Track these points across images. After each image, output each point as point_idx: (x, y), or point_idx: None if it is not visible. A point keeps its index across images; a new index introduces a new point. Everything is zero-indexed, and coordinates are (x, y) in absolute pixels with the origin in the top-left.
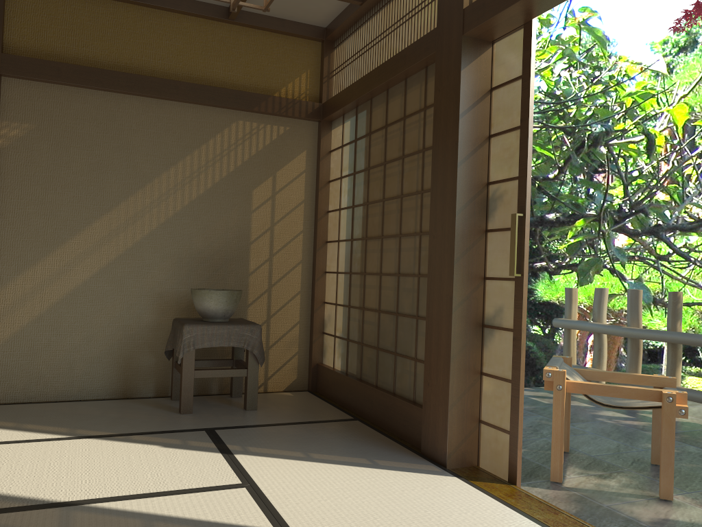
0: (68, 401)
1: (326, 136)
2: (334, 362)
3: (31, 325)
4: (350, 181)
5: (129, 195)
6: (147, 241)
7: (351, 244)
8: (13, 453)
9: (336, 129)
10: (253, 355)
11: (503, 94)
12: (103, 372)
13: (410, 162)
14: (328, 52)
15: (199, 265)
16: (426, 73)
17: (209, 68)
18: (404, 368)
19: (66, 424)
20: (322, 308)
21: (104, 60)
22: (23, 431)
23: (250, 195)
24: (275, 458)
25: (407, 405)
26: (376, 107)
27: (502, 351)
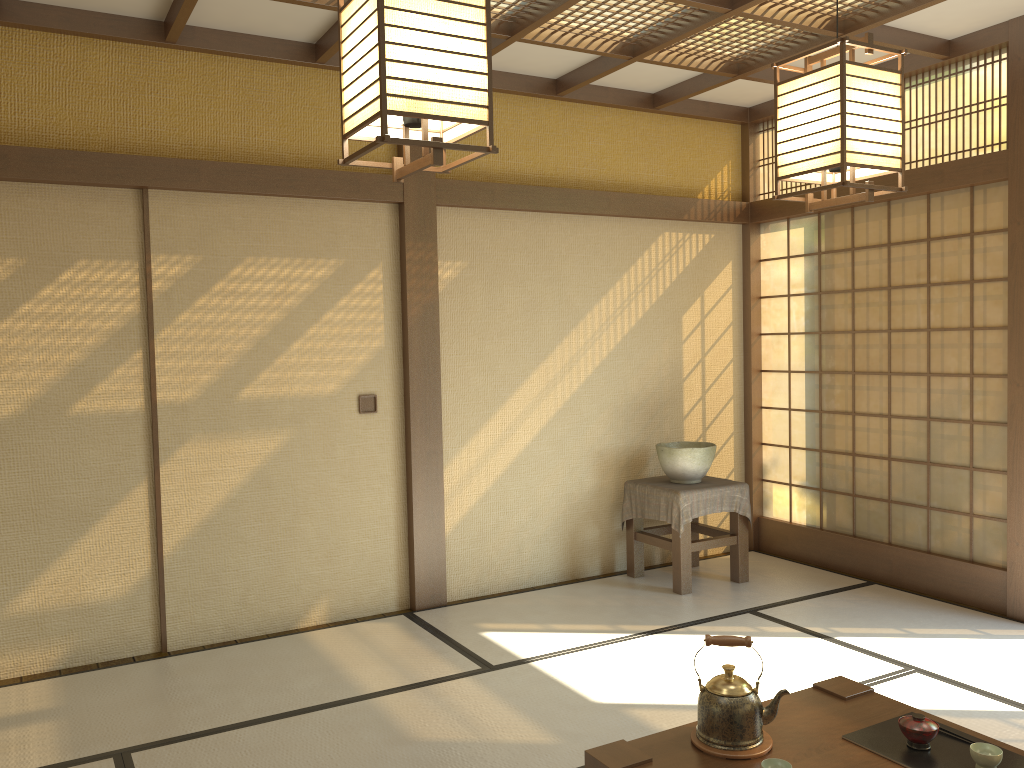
0: (528, 591)
1: (755, 242)
2: (792, 515)
3: (478, 505)
4: (811, 301)
5: (564, 336)
6: (584, 390)
7: (820, 378)
8: (616, 659)
9: (772, 234)
10: (742, 519)
11: None
12: (550, 551)
13: (945, 293)
14: (752, 138)
15: (635, 413)
16: (972, 193)
17: (632, 170)
18: (947, 523)
19: (591, 620)
20: (760, 451)
21: (530, 173)
22: (568, 634)
23: (680, 323)
24: (882, 638)
25: (966, 566)
26: (863, 218)
27: None
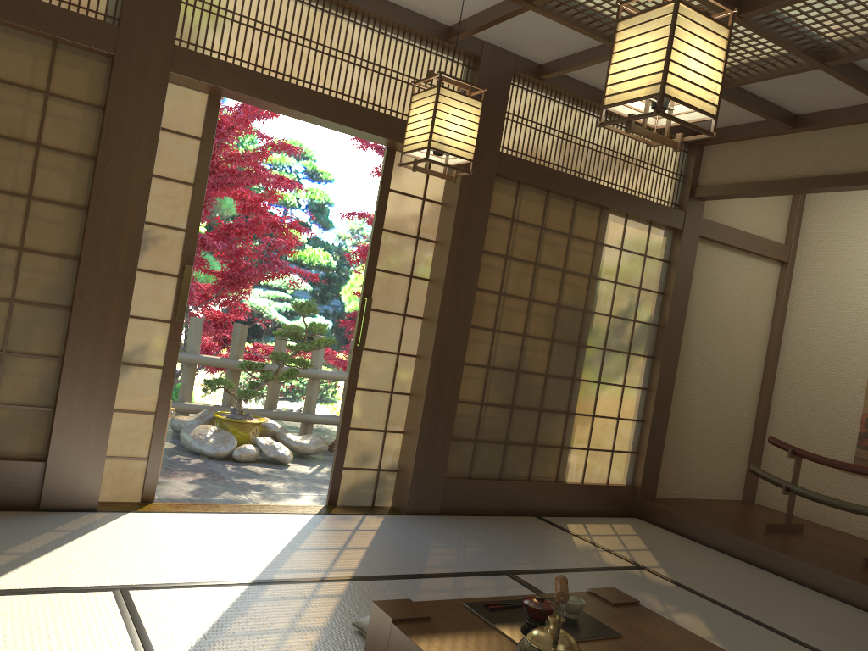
0: None
1: None
2: None
3: None
4: None
5: None
6: None
7: None
8: None
9: None
10: None
11: (171, 141)
12: None
13: (0, 147)
14: None
15: None
16: (56, 49)
17: None
18: None
19: None
20: None
21: None
22: None
23: None
24: (18, 569)
25: None
26: None
27: (142, 387)
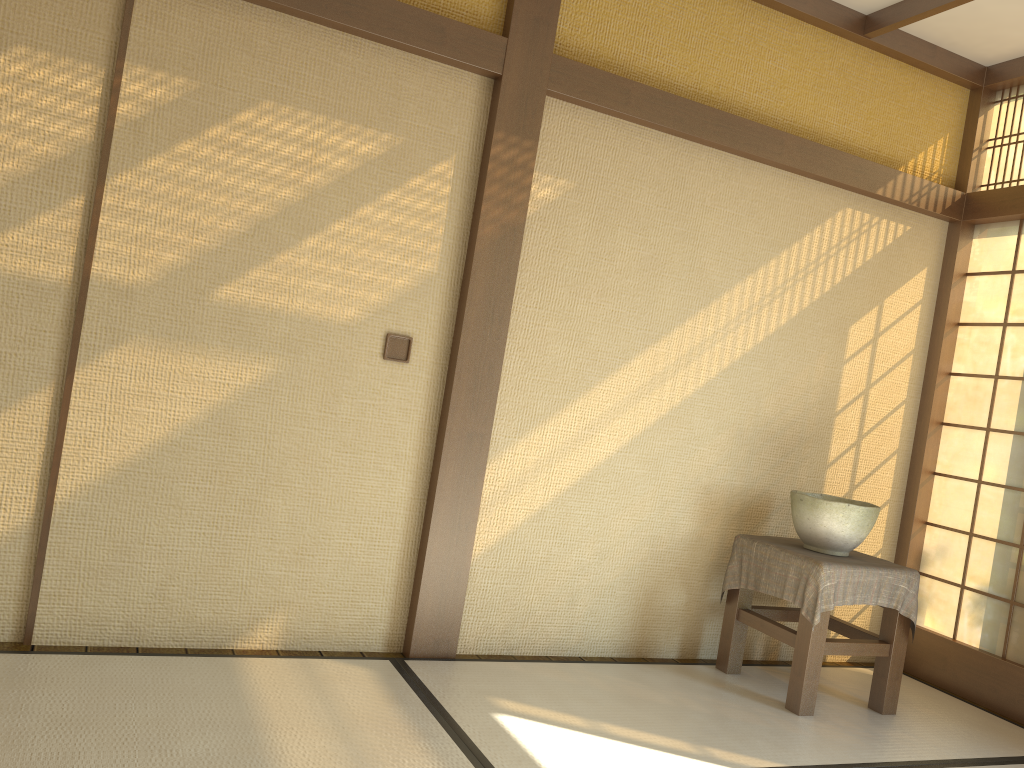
0: (574, 661)
1: (964, 248)
2: (958, 630)
3: (526, 525)
4: None
5: (687, 317)
6: (701, 397)
7: None
8: None
9: (992, 240)
10: (902, 622)
11: None
12: (614, 612)
13: None
14: (984, 108)
15: (764, 444)
16: None
17: (819, 114)
18: None
19: (664, 729)
20: (922, 532)
21: (682, 83)
22: (628, 745)
23: (845, 335)
24: None
25: None
26: None
27: None
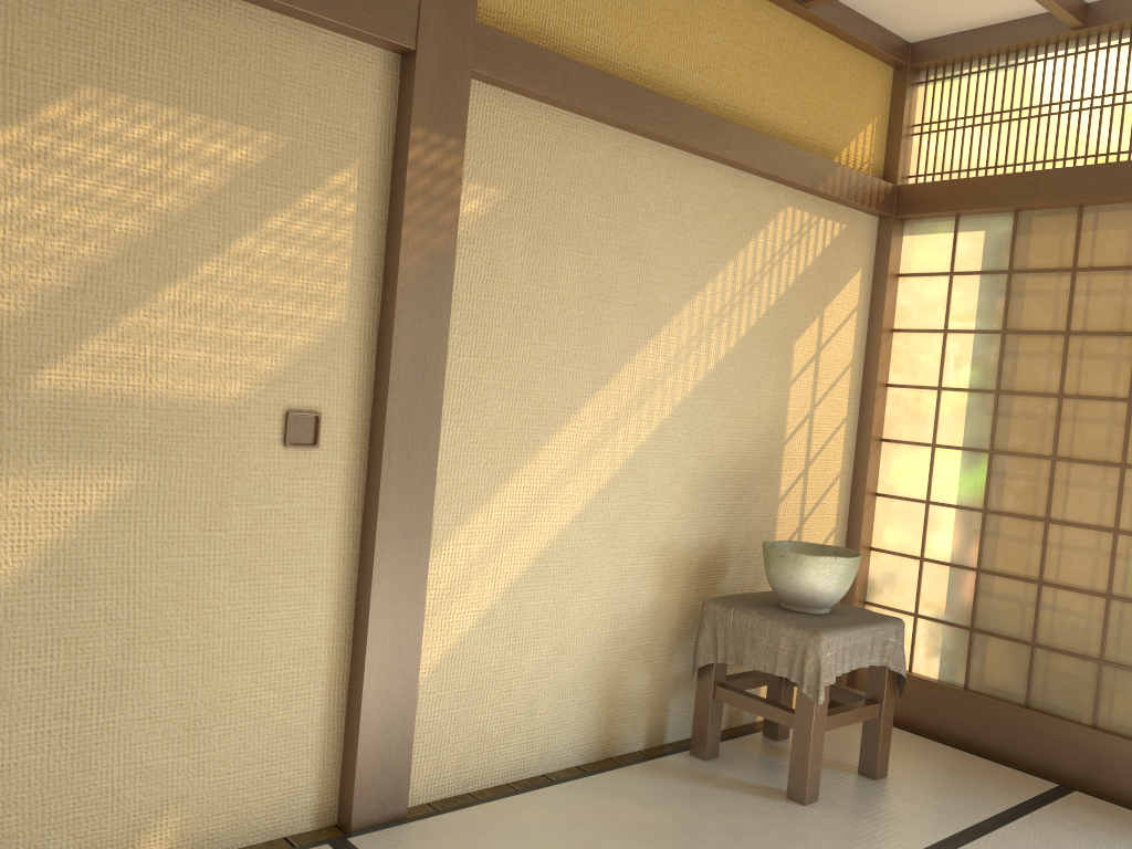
0: (543, 785)
1: (896, 246)
2: (913, 662)
3: (475, 631)
4: (986, 344)
5: (637, 349)
6: (655, 443)
7: (990, 460)
8: None
9: (926, 237)
10: (890, 677)
11: None
12: (577, 713)
13: None
14: (910, 90)
15: (719, 487)
16: None
17: (759, 98)
18: None
19: None
20: (867, 559)
21: (619, 61)
22: None
23: (791, 352)
24: None
25: None
26: (1099, 224)
27: None
